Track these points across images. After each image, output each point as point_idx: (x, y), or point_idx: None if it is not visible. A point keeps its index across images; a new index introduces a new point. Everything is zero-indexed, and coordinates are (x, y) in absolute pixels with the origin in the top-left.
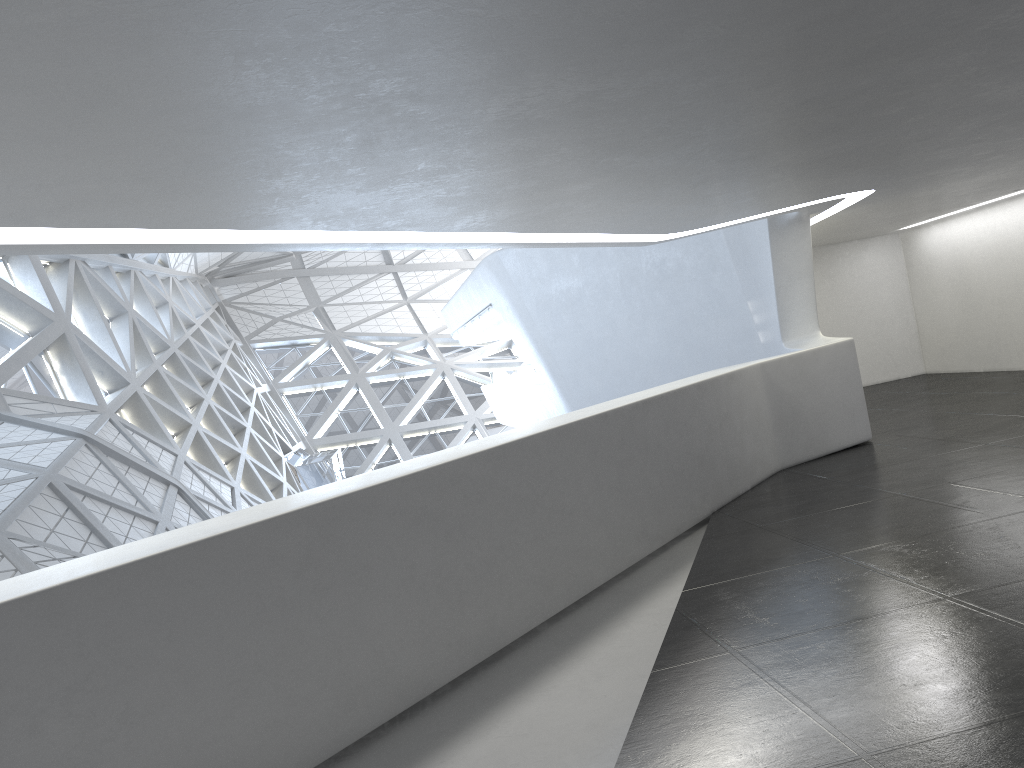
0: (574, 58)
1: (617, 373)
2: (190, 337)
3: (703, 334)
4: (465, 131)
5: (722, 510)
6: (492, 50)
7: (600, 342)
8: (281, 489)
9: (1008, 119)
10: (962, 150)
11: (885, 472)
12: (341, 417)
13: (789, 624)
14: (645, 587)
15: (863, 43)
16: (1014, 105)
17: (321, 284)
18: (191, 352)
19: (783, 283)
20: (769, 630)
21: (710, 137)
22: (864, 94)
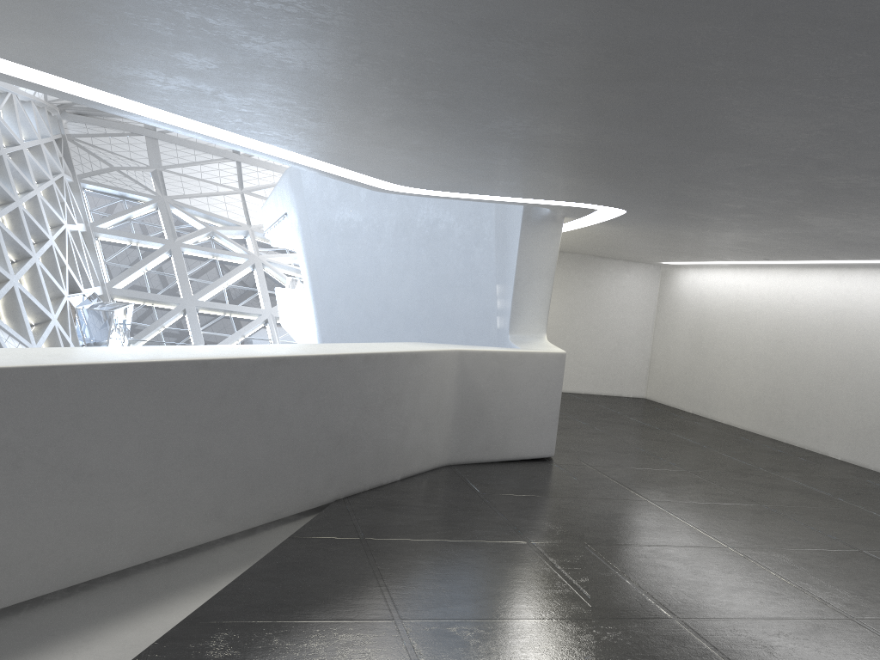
0: None
1: (368, 314)
2: (5, 155)
3: (450, 302)
4: None
5: (348, 500)
6: None
7: (362, 280)
8: (46, 325)
9: (761, 170)
10: (712, 194)
11: (536, 504)
12: (146, 276)
13: None
14: (168, 590)
15: None
16: (769, 152)
17: (167, 150)
18: (1, 169)
19: (523, 277)
20: None
21: (354, 37)
22: (569, 47)
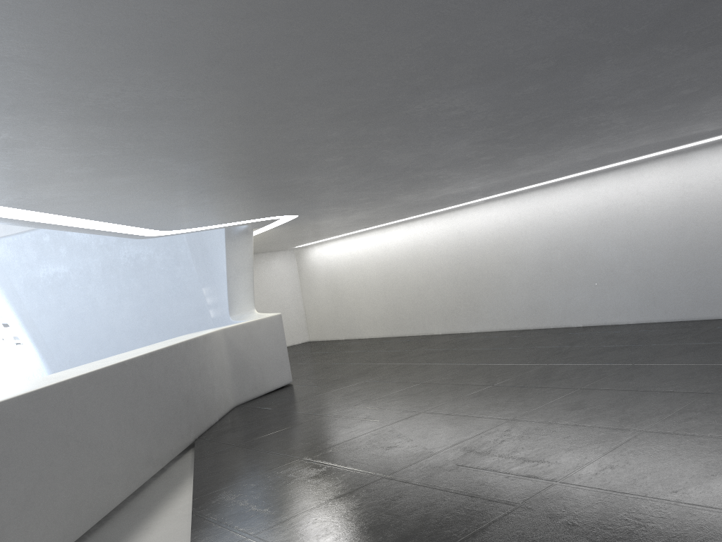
0: (178, 65)
1: (95, 341)
2: None
3: (168, 311)
4: (60, 110)
5: (202, 437)
6: (122, 40)
7: (82, 316)
8: None
9: (386, 178)
10: (355, 195)
11: (310, 402)
12: None
13: (286, 510)
14: (156, 501)
15: (348, 105)
16: (393, 169)
17: None
18: None
19: (233, 275)
20: (273, 517)
21: (230, 155)
22: (329, 143)
